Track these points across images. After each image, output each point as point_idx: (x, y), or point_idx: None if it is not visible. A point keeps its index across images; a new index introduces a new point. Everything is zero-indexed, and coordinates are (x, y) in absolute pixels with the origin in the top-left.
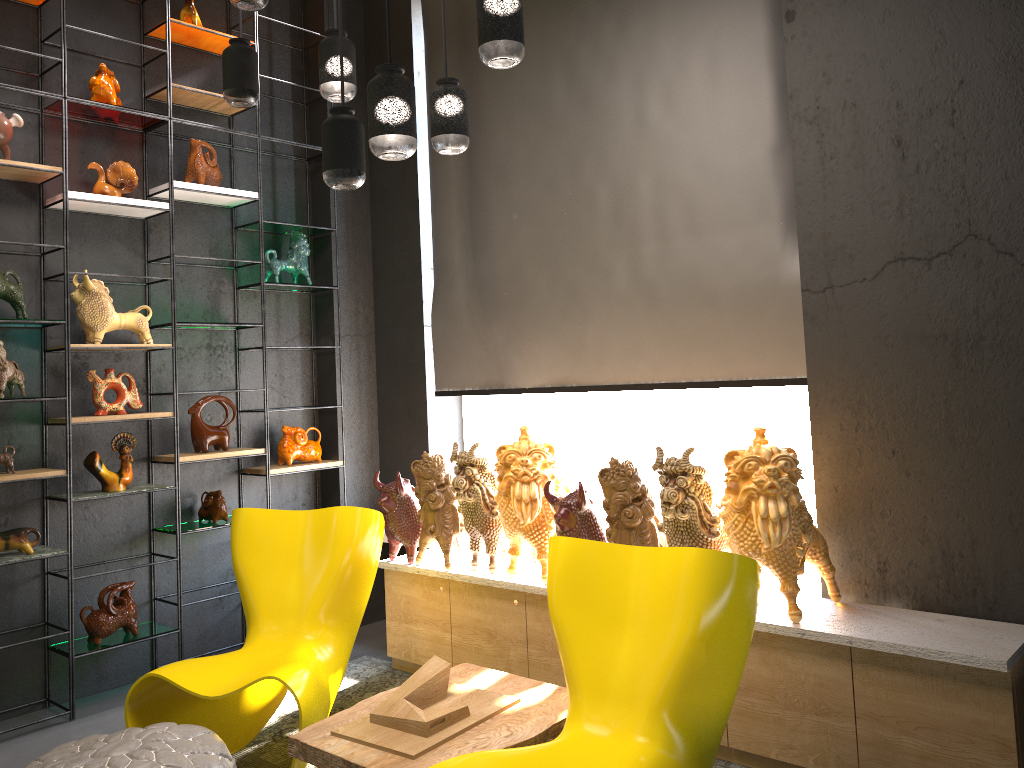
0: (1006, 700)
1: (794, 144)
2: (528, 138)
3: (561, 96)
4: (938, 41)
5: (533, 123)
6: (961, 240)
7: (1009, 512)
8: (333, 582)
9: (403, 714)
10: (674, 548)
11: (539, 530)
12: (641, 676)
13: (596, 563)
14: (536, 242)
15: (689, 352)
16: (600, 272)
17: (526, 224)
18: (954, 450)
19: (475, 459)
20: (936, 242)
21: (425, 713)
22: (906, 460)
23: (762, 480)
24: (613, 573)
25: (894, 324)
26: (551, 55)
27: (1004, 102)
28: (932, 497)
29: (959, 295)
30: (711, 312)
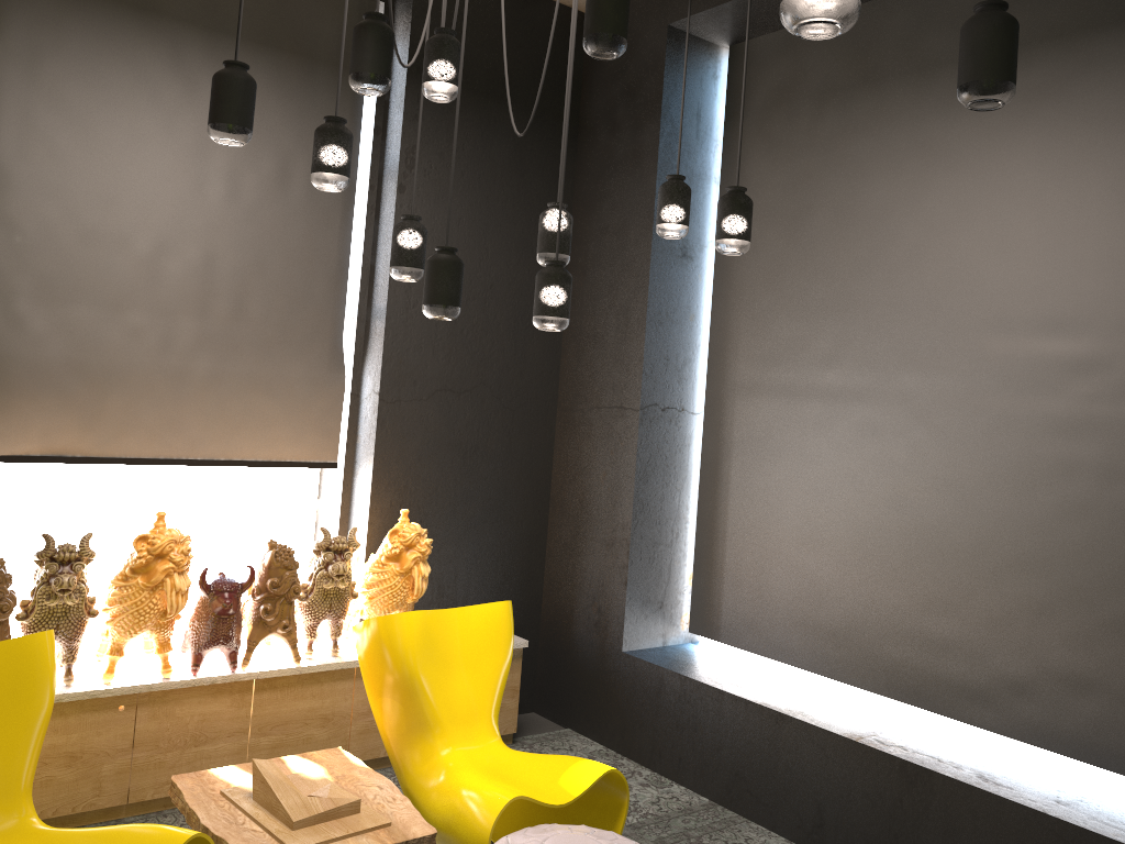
0: (519, 664)
1: (390, 287)
2: (57, 151)
3: (116, 125)
4: (484, 254)
5: (68, 137)
6: (477, 384)
7: (476, 555)
8: (41, 733)
9: (329, 805)
10: (485, 604)
11: (172, 621)
12: (478, 698)
13: (433, 627)
14: (48, 280)
15: (234, 432)
16: (140, 336)
17: (36, 254)
18: (454, 518)
19: (93, 552)
20: (465, 383)
21: (337, 797)
22: (427, 526)
23: (426, 549)
24: (441, 632)
25: (434, 433)
26: (109, 71)
27: (509, 307)
28: (438, 550)
29: (471, 419)
30: (263, 398)
